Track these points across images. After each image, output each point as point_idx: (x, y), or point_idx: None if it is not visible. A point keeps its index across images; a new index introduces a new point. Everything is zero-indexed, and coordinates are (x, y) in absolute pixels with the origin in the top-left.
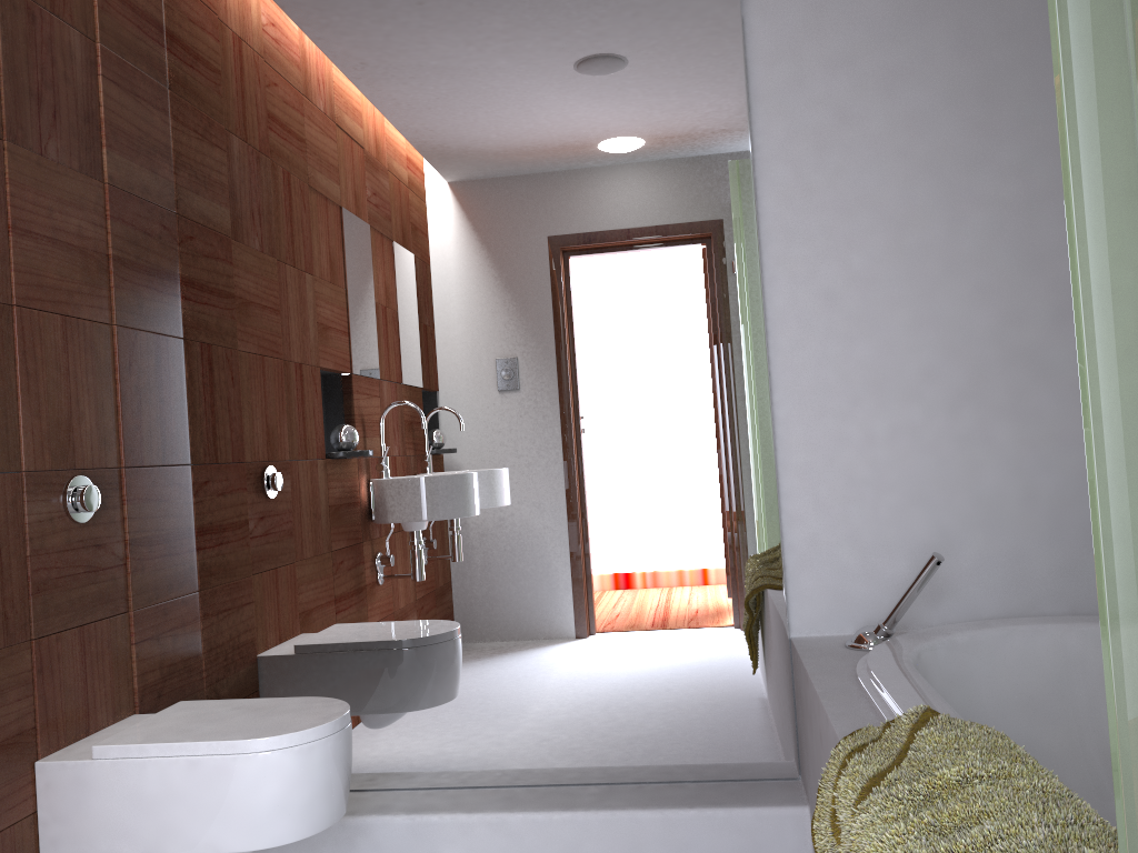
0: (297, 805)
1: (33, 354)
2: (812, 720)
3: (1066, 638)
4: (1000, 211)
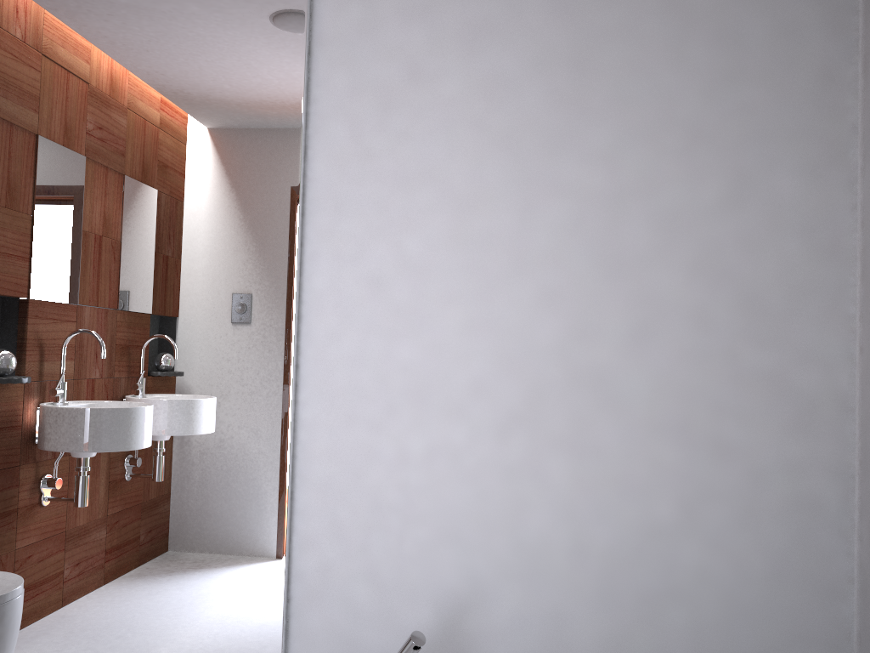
0: None
1: None
2: None
3: None
4: (581, 203)
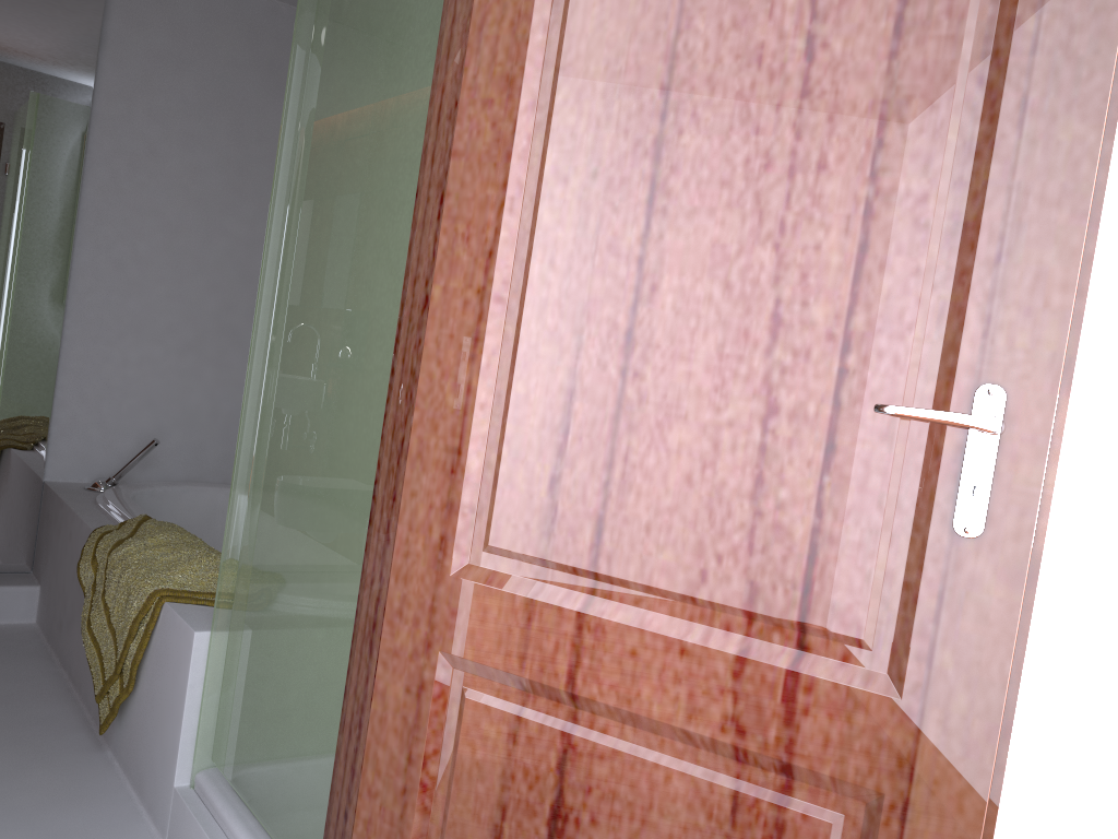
0: None
1: None
2: (62, 528)
3: (218, 495)
4: (235, 242)
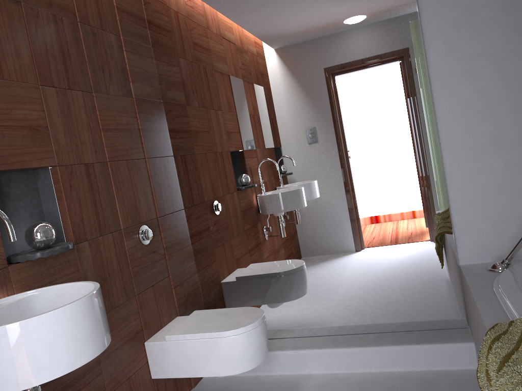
0: (248, 356)
1: (118, 180)
2: (473, 309)
3: None
4: None
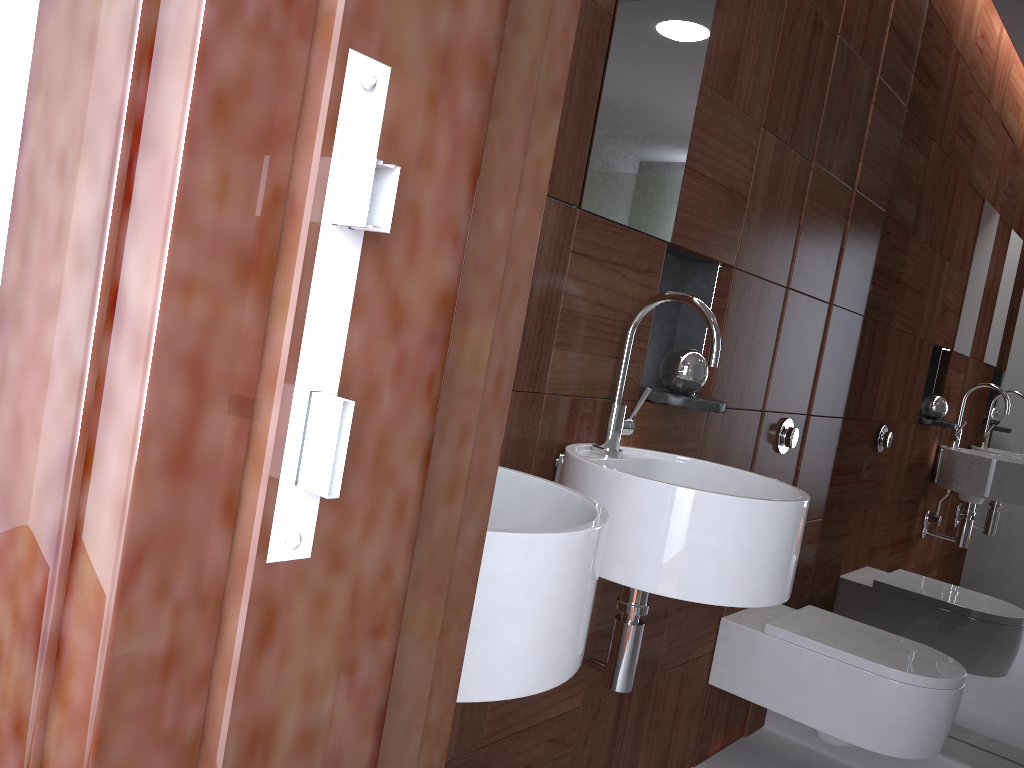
0: (914, 732)
1: (788, 325)
2: None
3: None
4: None
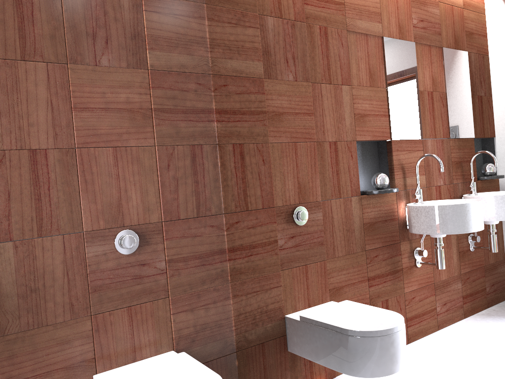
0: None
1: (90, 171)
2: None
3: None
4: None
